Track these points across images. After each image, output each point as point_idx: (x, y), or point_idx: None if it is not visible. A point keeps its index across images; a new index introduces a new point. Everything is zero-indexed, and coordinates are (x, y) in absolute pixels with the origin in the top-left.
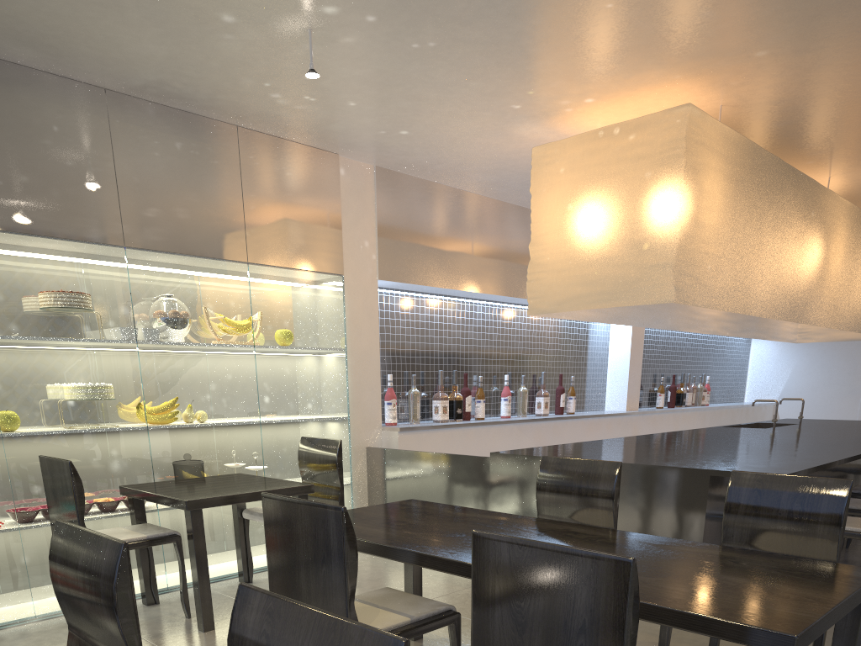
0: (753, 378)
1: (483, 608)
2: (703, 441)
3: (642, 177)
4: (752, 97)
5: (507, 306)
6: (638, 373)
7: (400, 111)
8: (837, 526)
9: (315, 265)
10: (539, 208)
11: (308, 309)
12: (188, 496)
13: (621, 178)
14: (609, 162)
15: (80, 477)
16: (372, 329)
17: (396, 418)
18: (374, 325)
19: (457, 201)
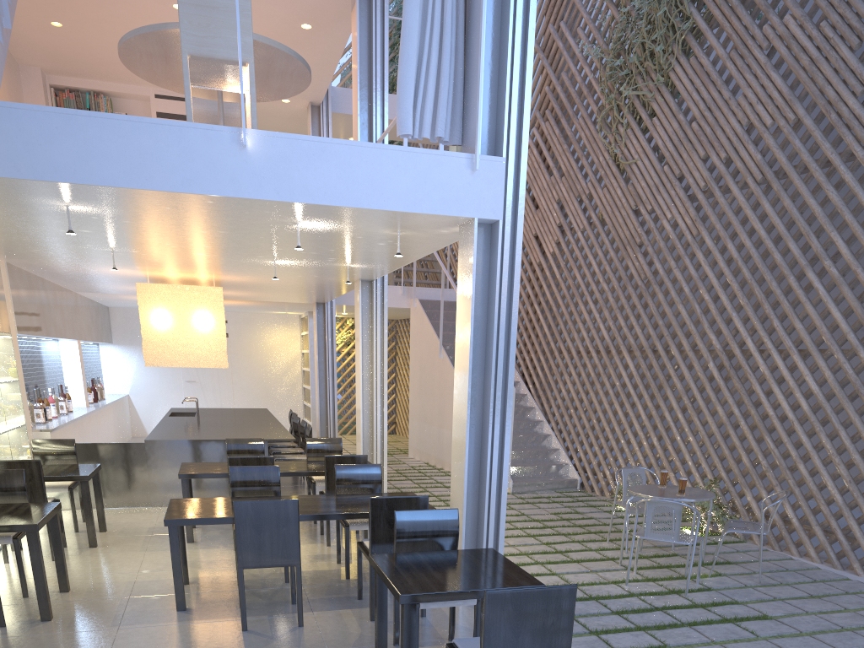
0: (108, 377)
1: (329, 474)
2: (204, 426)
3: (205, 312)
4: (228, 279)
5: (30, 339)
6: (85, 380)
7: (83, 260)
8: (341, 452)
9: (4, 328)
10: (145, 313)
11: (7, 357)
12: (77, 474)
13: (194, 310)
14: (185, 301)
15: (42, 468)
16: (20, 365)
17: (31, 423)
18: (20, 363)
19: (27, 278)
